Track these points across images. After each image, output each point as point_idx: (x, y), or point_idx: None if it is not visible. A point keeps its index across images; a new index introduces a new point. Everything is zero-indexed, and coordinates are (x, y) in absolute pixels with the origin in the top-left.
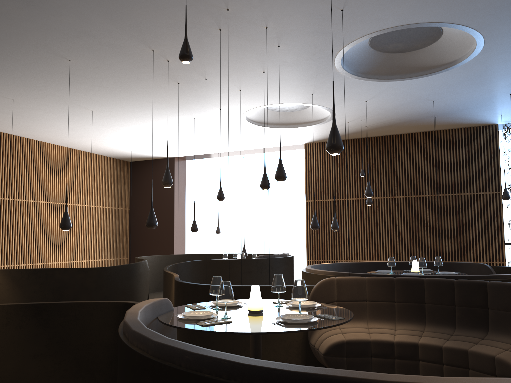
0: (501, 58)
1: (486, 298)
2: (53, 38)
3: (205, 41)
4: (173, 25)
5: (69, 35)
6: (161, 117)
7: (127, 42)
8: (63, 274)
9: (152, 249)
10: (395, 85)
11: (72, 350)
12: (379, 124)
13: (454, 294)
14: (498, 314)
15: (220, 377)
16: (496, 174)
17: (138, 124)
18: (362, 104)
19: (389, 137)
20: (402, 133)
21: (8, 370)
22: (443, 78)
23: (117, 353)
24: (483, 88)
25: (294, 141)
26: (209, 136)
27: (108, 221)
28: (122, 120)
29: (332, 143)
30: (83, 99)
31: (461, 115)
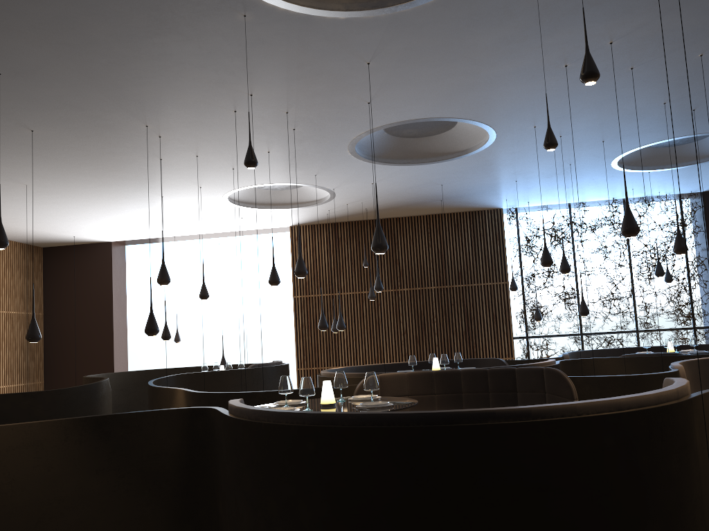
0: (510, 150)
1: (515, 383)
2: (26, 108)
3: (213, 120)
4: (183, 104)
5: (48, 106)
6: (119, 194)
7: (120, 116)
8: (1, 401)
9: (81, 367)
10: (406, 169)
11: (136, 462)
12: (381, 207)
13: (488, 382)
14: (525, 396)
15: (382, 425)
16: (502, 263)
17: (83, 202)
18: (367, 187)
19: (389, 221)
20: (404, 216)
21: (69, 488)
22: (455, 165)
23: (184, 460)
24: (491, 174)
25: (278, 224)
26: (173, 217)
27: (15, 331)
28: (62, 197)
29: (378, 244)
30: (22, 172)
31: (467, 199)
